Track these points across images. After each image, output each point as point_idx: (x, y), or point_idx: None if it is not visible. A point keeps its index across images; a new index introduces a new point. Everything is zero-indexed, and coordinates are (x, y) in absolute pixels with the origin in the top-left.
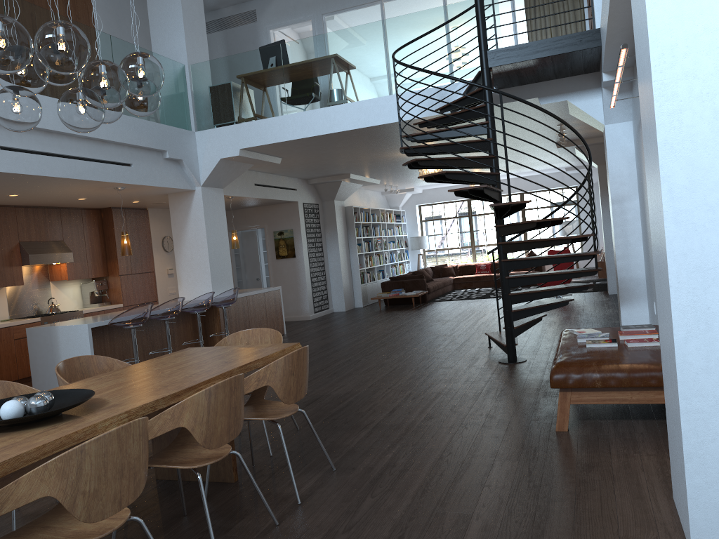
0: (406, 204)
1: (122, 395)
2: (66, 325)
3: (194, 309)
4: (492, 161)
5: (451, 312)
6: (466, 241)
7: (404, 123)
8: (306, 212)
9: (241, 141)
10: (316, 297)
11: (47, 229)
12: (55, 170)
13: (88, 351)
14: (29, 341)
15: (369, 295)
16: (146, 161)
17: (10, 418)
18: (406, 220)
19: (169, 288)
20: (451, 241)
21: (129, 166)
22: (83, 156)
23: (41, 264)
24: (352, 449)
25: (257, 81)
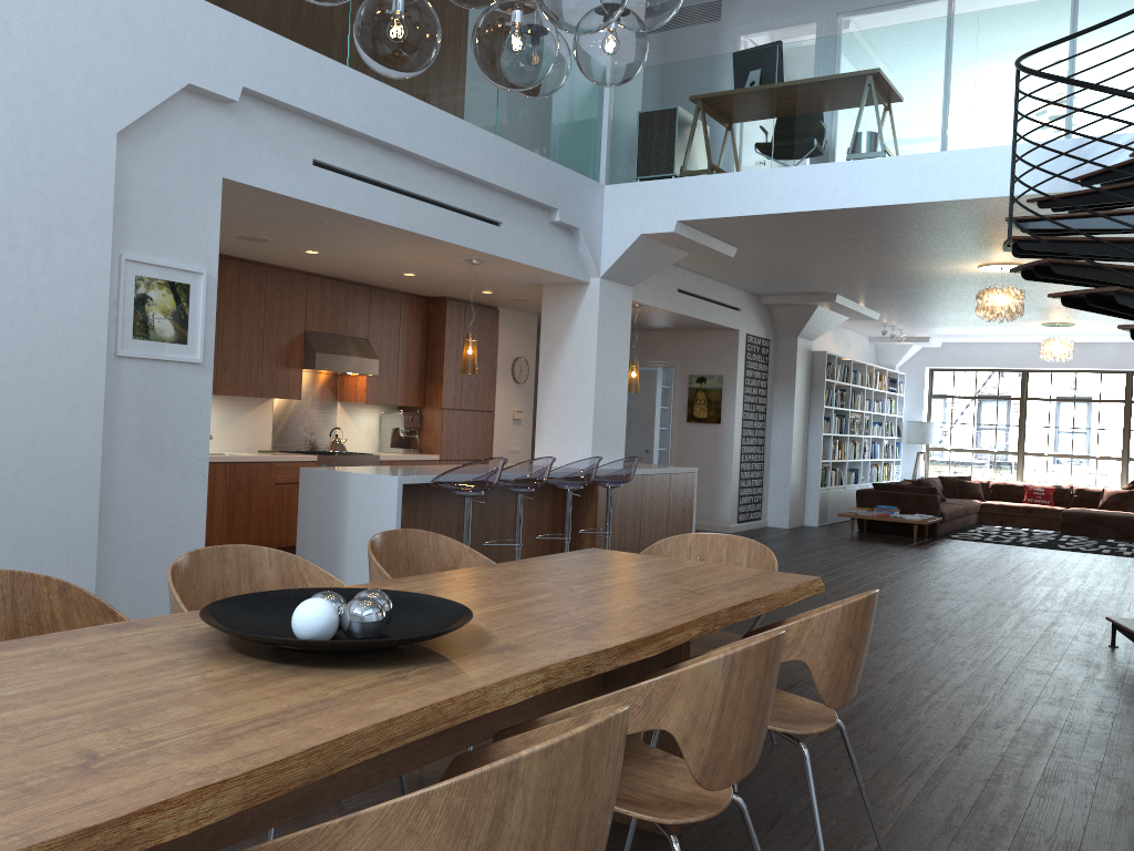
0: (909, 364)
1: (514, 626)
2: (363, 473)
3: (566, 481)
4: None
5: (993, 563)
6: (1009, 441)
7: (992, 202)
8: (749, 350)
9: (681, 208)
10: (743, 496)
11: (347, 317)
12: (388, 213)
13: (392, 523)
14: (301, 489)
15: (830, 507)
16: (523, 222)
17: (311, 636)
18: (903, 391)
19: (511, 443)
20: (980, 439)
21: (497, 226)
22: (432, 197)
23: (329, 373)
24: (907, 817)
25: (725, 106)
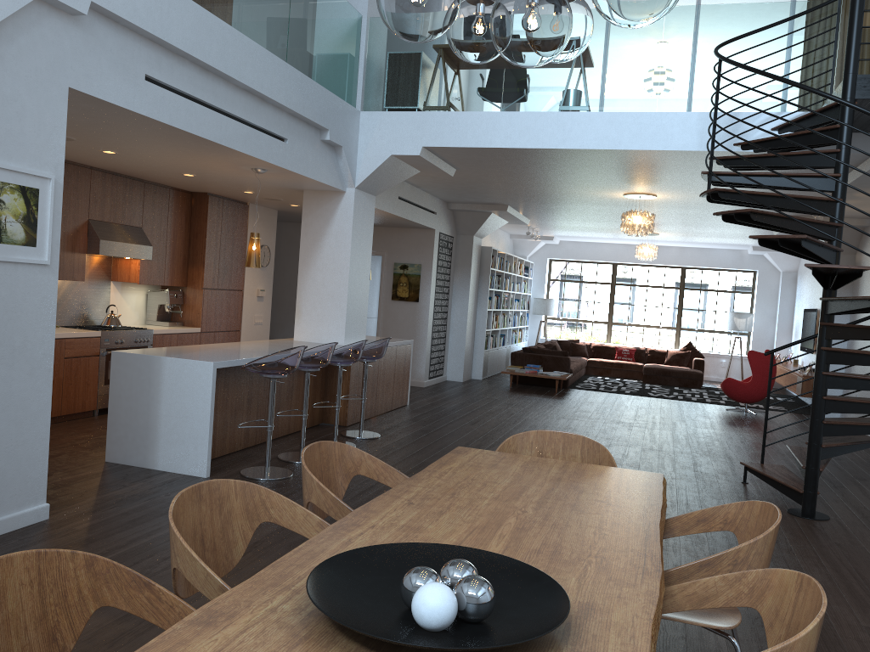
0: (535, 255)
1: (547, 571)
2: (177, 357)
3: (340, 360)
4: (835, 232)
5: (620, 411)
6: (602, 314)
7: (667, 153)
8: (441, 245)
9: (426, 136)
10: (433, 358)
11: (125, 207)
12: (203, 127)
13: (207, 403)
14: (113, 371)
15: (489, 365)
16: (302, 139)
17: (440, 626)
18: (531, 275)
19: (256, 316)
20: (582, 312)
21: (284, 142)
22: (237, 114)
23: (104, 256)
24: None
25: None
